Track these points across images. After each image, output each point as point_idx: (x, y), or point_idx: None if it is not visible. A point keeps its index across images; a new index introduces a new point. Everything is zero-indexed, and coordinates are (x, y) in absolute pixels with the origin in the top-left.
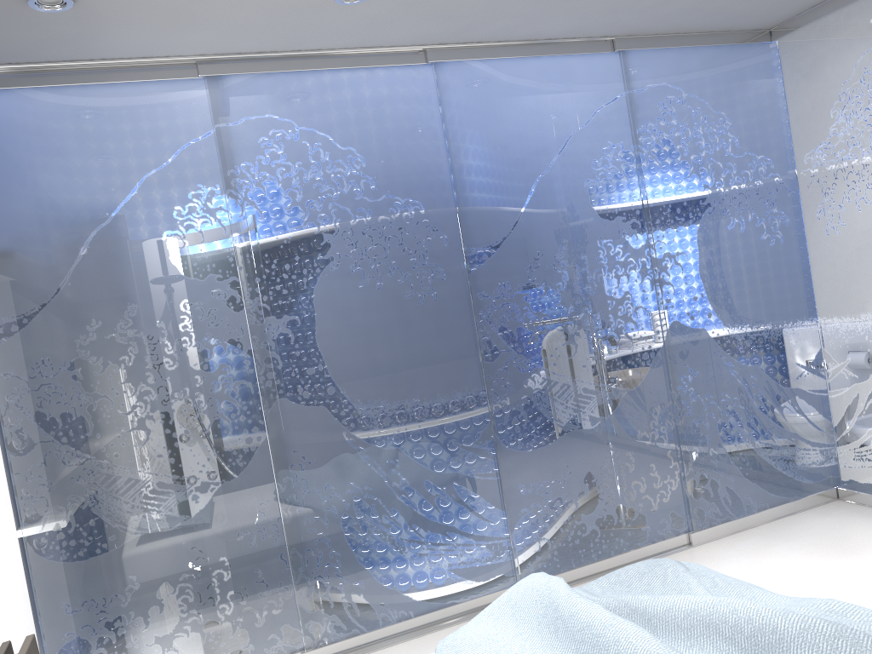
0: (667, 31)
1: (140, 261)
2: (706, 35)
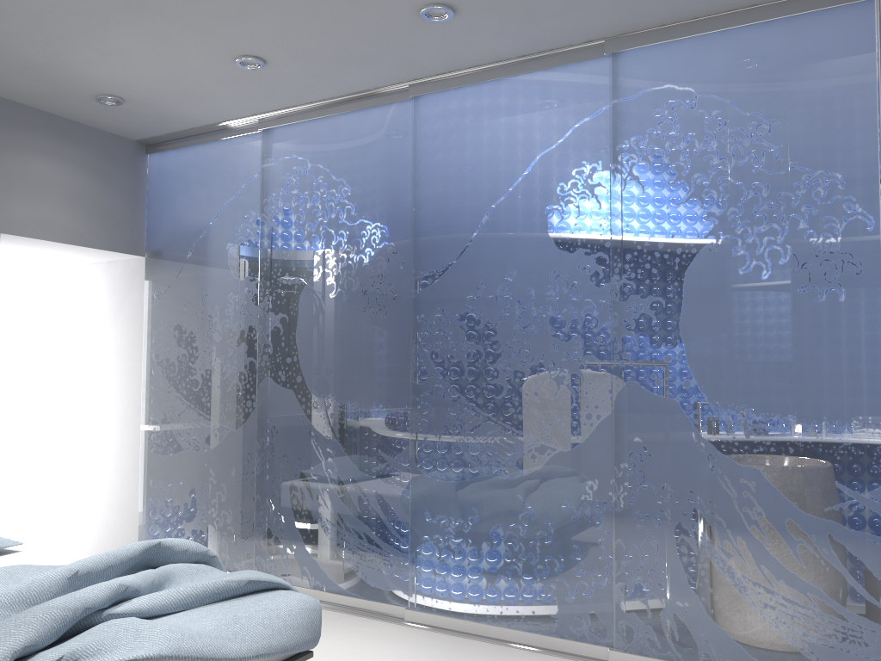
0: (669, 19)
1: (213, 262)
2: (744, 11)
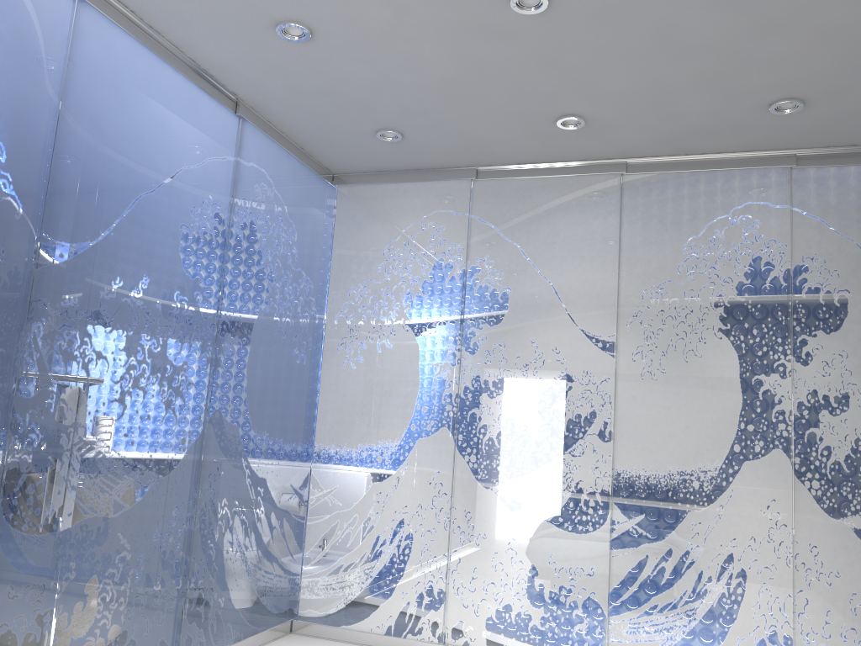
0: (279, 124)
1: None
2: (298, 149)
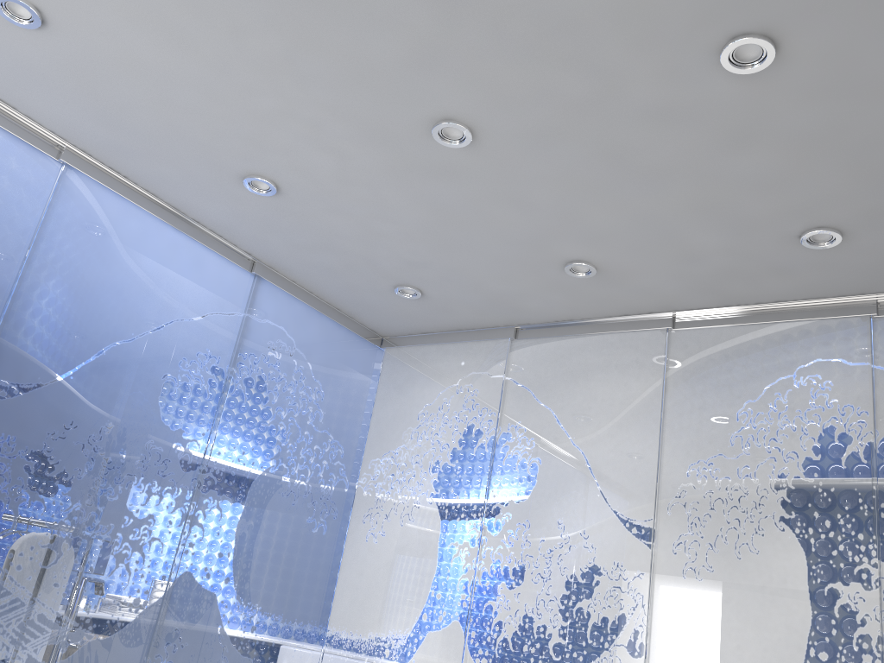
0: (304, 283)
1: None
2: (333, 309)
